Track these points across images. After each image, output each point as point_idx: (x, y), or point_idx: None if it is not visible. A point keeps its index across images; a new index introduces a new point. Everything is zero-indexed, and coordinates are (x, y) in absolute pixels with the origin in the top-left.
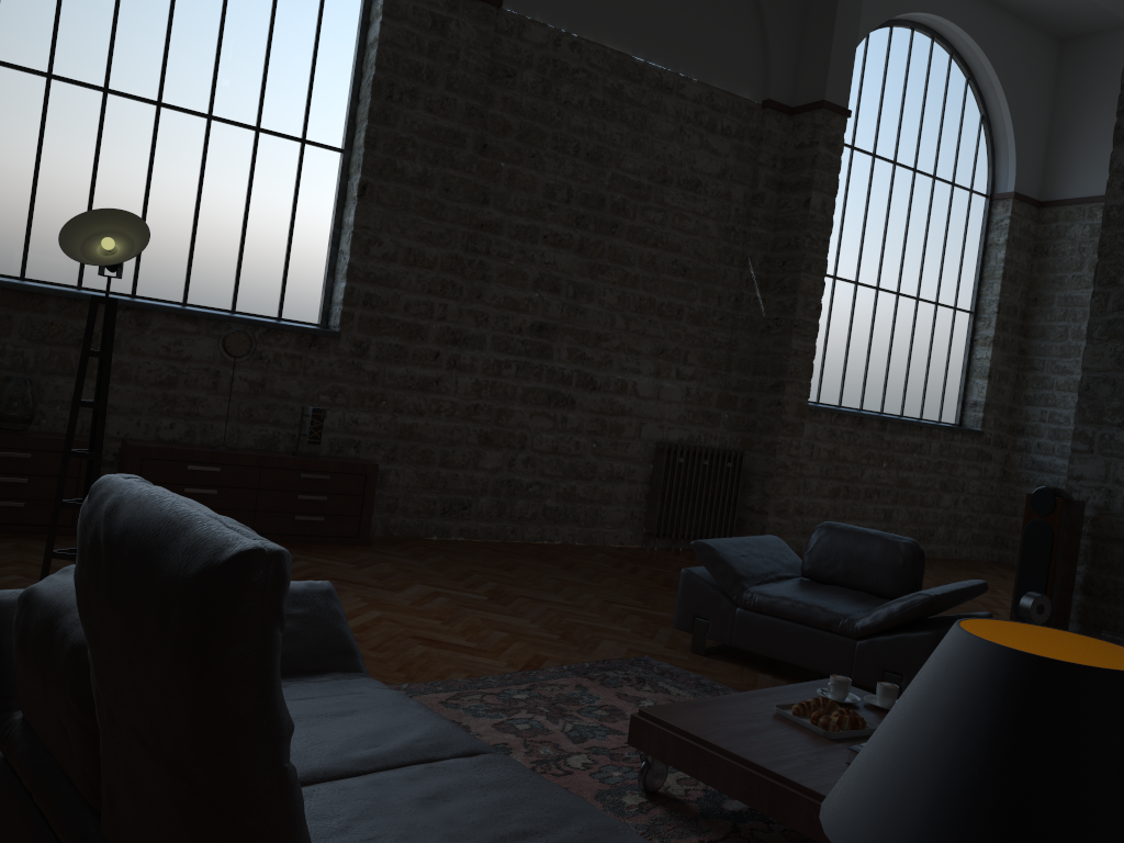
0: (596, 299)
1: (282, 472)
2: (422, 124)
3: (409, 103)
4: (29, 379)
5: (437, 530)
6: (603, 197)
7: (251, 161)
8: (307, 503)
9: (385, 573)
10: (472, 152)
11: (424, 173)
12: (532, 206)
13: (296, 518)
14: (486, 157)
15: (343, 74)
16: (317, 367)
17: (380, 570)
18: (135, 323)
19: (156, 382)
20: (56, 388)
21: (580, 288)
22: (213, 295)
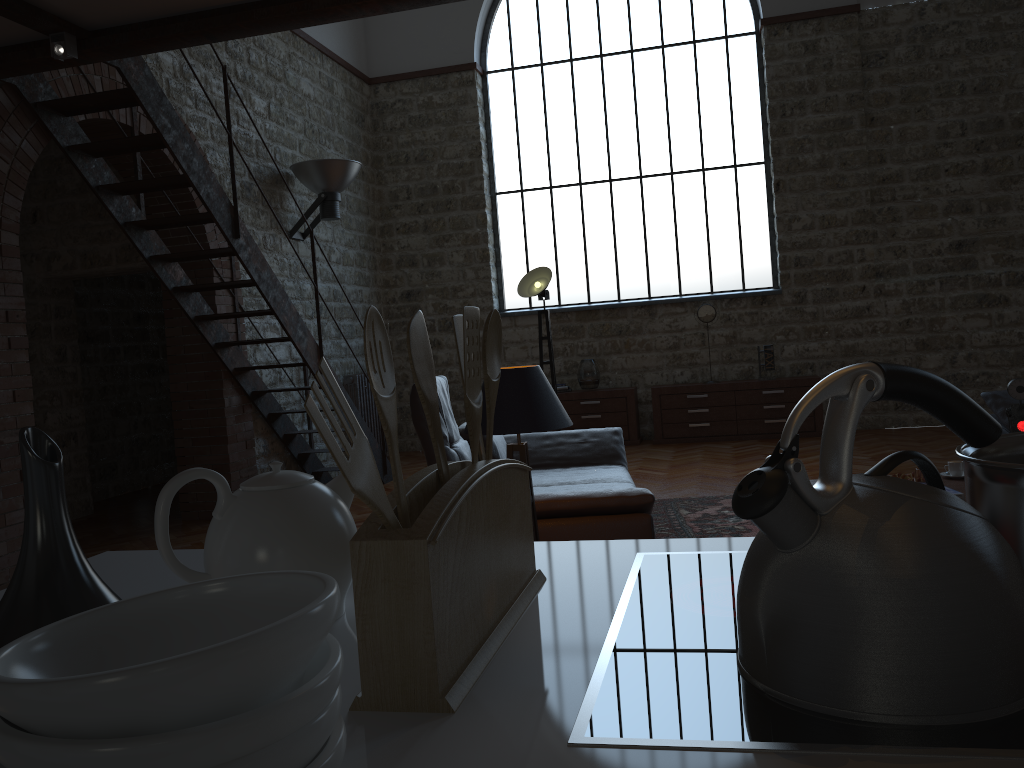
0: (1014, 206)
1: (749, 392)
2: (812, 124)
3: (799, 113)
4: (593, 359)
5: (893, 422)
6: (999, 118)
7: (703, 192)
8: (771, 411)
9: (809, 450)
10: (859, 128)
11: (822, 159)
12: (927, 150)
13: (765, 422)
14: (875, 127)
15: (752, 110)
16: (770, 317)
17: (808, 448)
18: (647, 314)
19: (667, 348)
20: (612, 361)
21: (993, 202)
22: (697, 285)
